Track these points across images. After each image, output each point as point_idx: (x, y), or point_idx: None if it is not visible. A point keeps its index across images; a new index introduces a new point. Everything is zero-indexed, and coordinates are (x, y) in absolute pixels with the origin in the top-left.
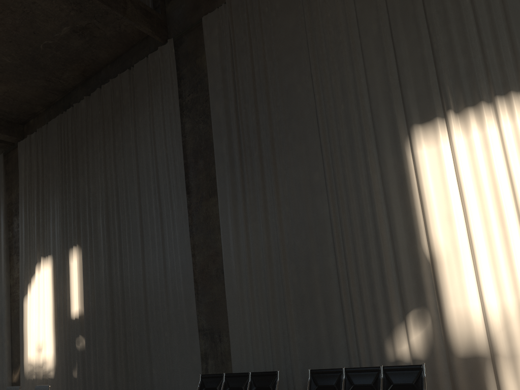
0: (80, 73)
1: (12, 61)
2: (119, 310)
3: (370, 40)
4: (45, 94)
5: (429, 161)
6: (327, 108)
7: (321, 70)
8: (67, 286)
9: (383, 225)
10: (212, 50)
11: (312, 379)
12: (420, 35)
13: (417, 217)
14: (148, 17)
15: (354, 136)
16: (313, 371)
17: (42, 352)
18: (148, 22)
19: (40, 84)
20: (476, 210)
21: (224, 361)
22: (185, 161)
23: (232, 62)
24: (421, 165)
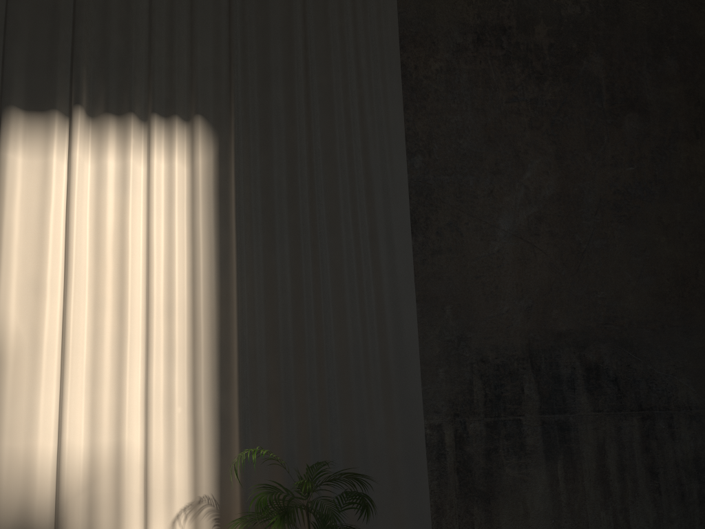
0: None
1: None
2: None
3: None
4: None
5: (26, 179)
6: None
7: None
8: None
9: None
10: None
11: None
12: None
13: None
14: None
15: None
16: None
17: None
18: None
19: None
20: (85, 283)
21: None
22: None
23: None
24: (9, 181)
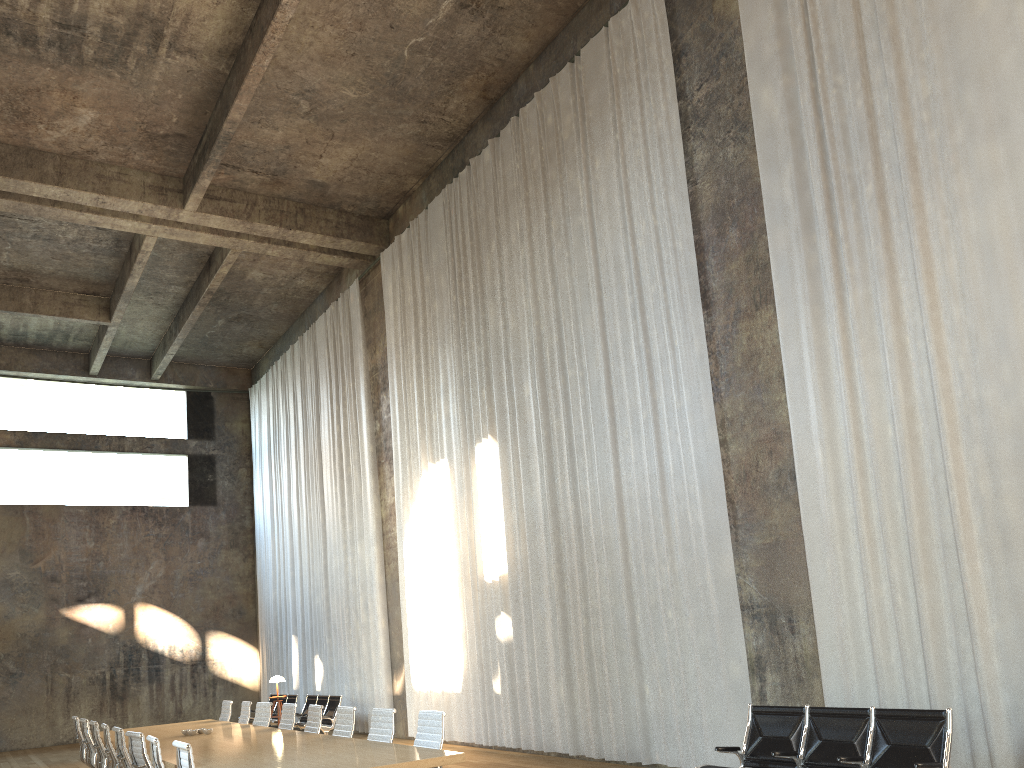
0: (479, 94)
1: (359, 94)
2: (572, 562)
3: None
4: (420, 150)
5: None
6: None
7: None
8: (476, 518)
9: None
10: None
11: None
12: None
13: None
14: None
15: None
16: None
17: (439, 643)
18: None
19: (409, 132)
20: None
21: (802, 677)
22: (696, 238)
23: None
24: None
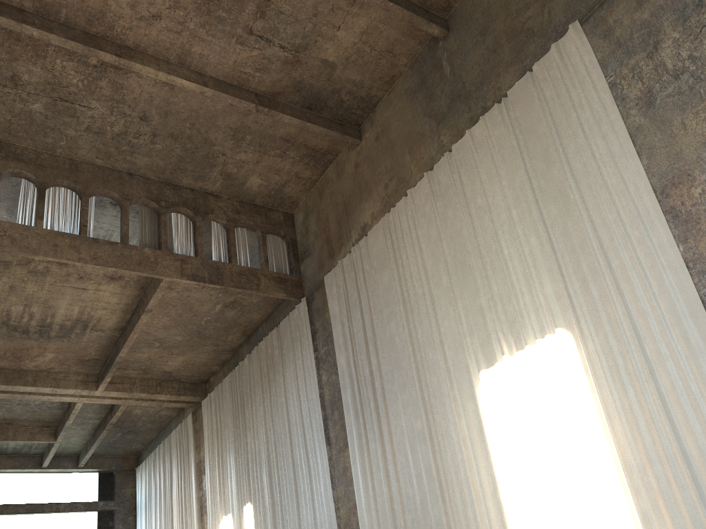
0: (241, 333)
1: (183, 337)
2: None
3: (442, 292)
4: (217, 355)
5: (498, 405)
6: (418, 357)
7: (410, 322)
8: None
9: (472, 471)
10: (333, 306)
11: None
12: (476, 286)
13: (496, 462)
14: (281, 283)
15: (441, 384)
16: None
17: None
18: (282, 288)
19: (210, 349)
20: (539, 452)
21: None
22: (324, 412)
23: (347, 317)
24: (491, 410)
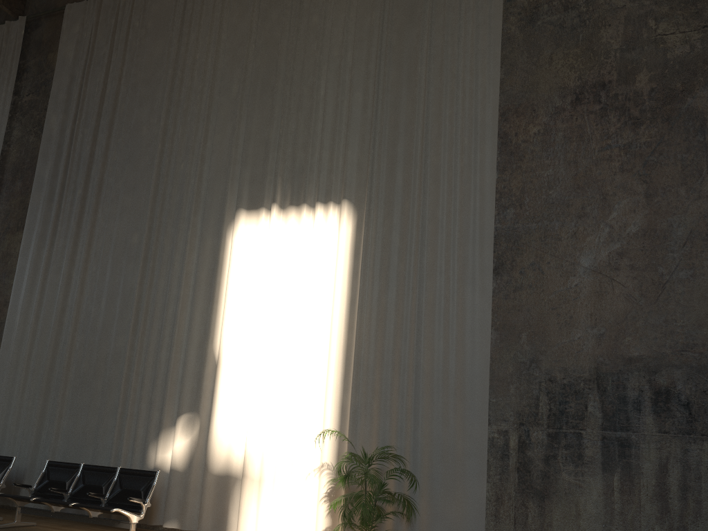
0: None
1: None
2: None
3: (227, 101)
4: None
5: (245, 253)
6: (165, 162)
7: (171, 117)
8: None
9: (184, 312)
10: (67, 49)
11: (46, 472)
12: (272, 114)
13: (217, 312)
14: None
15: (183, 204)
16: (50, 463)
17: None
18: None
19: None
20: (271, 318)
21: None
22: (0, 177)
23: (84, 72)
24: (235, 256)
